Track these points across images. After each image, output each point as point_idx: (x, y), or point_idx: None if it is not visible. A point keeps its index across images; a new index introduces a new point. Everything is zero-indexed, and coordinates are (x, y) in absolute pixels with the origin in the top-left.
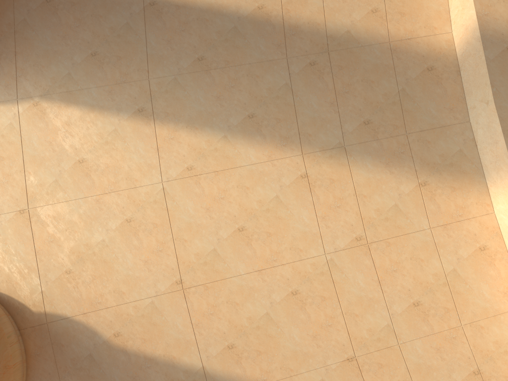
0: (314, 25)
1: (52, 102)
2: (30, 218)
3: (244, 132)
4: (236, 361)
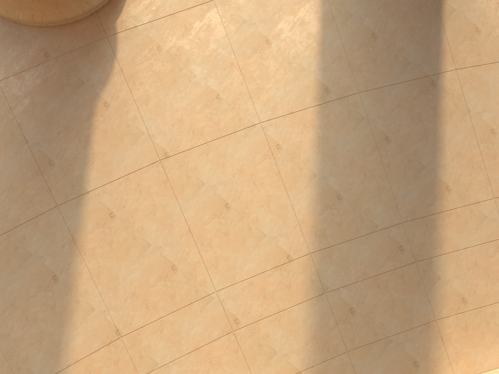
0: (439, 243)
1: (320, 5)
2: (204, 3)
3: (322, 193)
4: (98, 223)
